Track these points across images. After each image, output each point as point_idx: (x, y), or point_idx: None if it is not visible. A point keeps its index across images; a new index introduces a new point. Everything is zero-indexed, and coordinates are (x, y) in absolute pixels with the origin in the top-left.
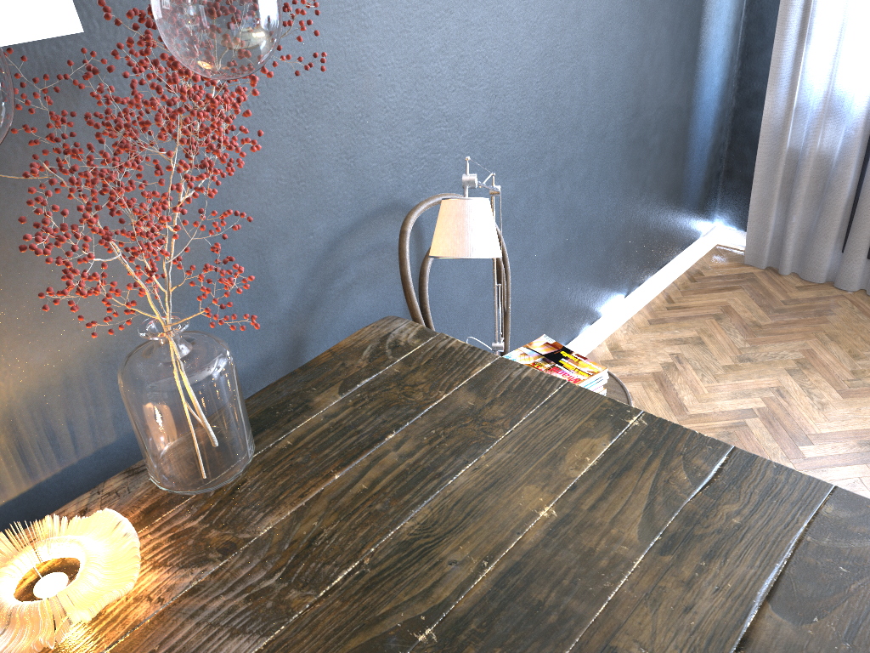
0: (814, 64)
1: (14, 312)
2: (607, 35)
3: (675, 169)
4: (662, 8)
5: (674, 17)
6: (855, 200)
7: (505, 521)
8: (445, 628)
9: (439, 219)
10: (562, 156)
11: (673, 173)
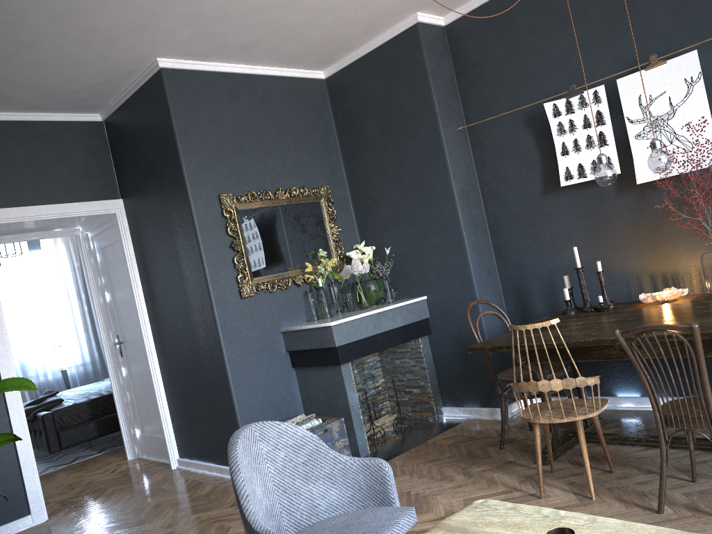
0: None
1: (705, 240)
2: None
3: None
4: None
5: None
6: None
7: None
8: (690, 313)
9: None
10: None
11: None
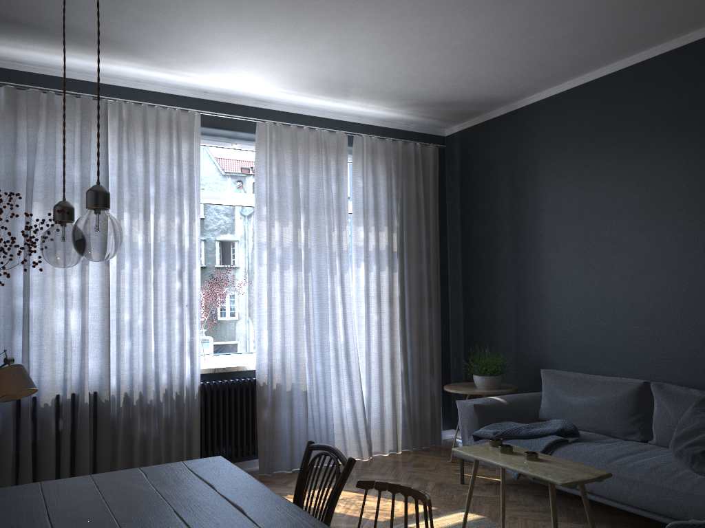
0: None
1: None
2: None
3: None
4: None
5: None
6: (17, 455)
7: (93, 505)
8: (123, 522)
9: (6, 376)
10: None
11: None
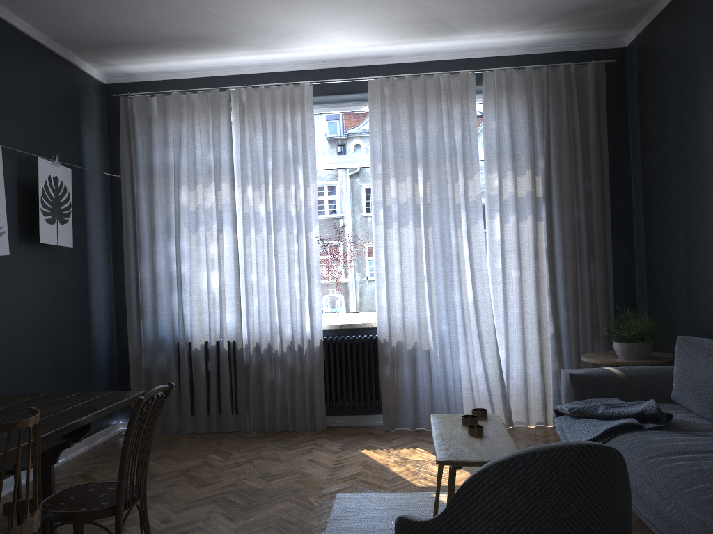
0: (148, 328)
1: None
2: (35, 305)
3: (86, 381)
4: (65, 299)
5: (72, 304)
6: (180, 387)
7: None
8: None
9: None
10: (14, 357)
11: (85, 383)
